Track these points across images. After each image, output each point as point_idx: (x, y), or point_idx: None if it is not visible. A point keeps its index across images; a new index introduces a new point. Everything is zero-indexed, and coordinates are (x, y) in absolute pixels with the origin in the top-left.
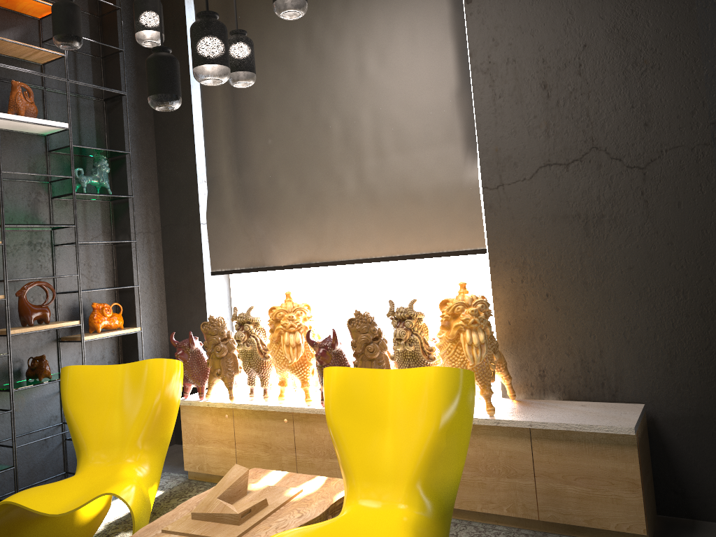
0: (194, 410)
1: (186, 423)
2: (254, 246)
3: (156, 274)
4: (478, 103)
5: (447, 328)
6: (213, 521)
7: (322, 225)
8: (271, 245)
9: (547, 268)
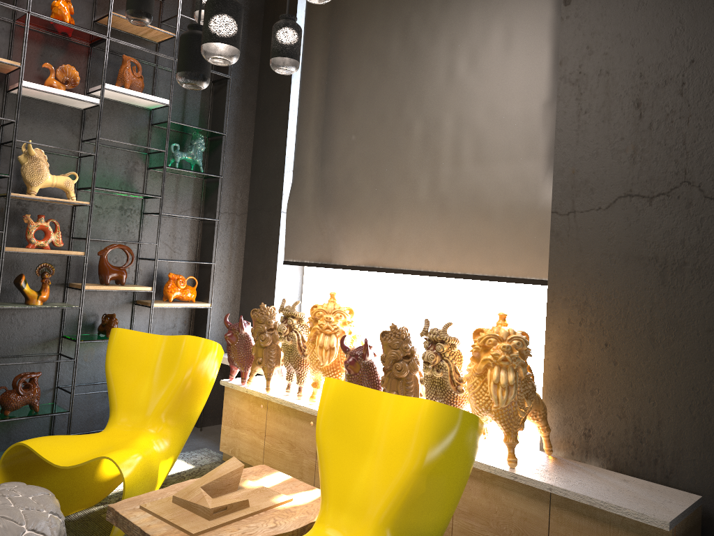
0: (235, 393)
1: (227, 405)
2: (325, 241)
3: (236, 255)
4: (561, 117)
5: (477, 361)
6: (189, 510)
7: (390, 230)
8: (340, 242)
9: (611, 313)
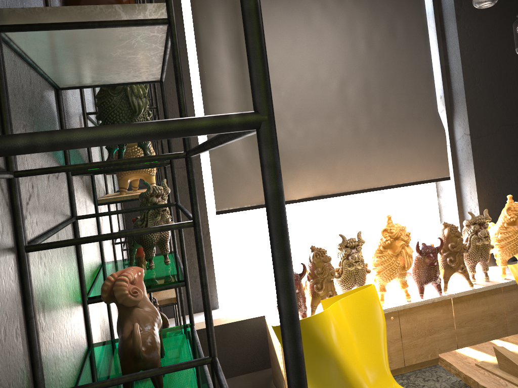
0: None
1: None
2: None
3: None
4: (466, 84)
5: (512, 225)
6: None
7: (334, 164)
8: (287, 182)
9: (506, 185)
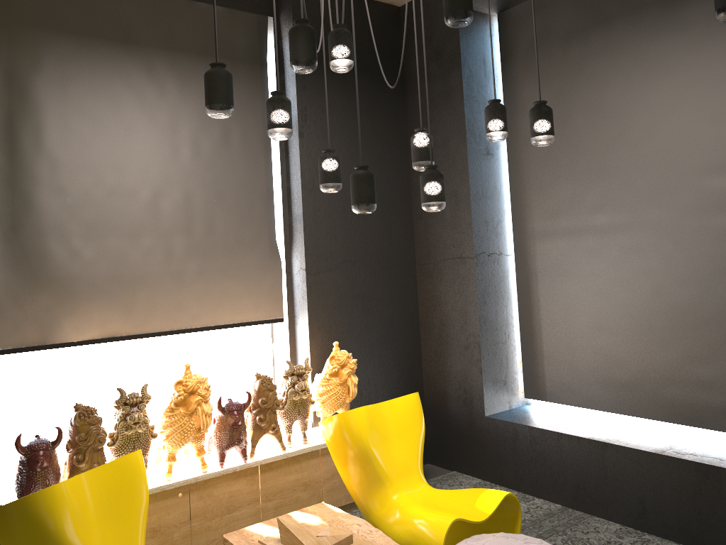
0: None
1: None
2: (30, 320)
3: None
4: (305, 211)
5: (334, 376)
6: None
7: (134, 297)
8: (63, 318)
9: (343, 330)
